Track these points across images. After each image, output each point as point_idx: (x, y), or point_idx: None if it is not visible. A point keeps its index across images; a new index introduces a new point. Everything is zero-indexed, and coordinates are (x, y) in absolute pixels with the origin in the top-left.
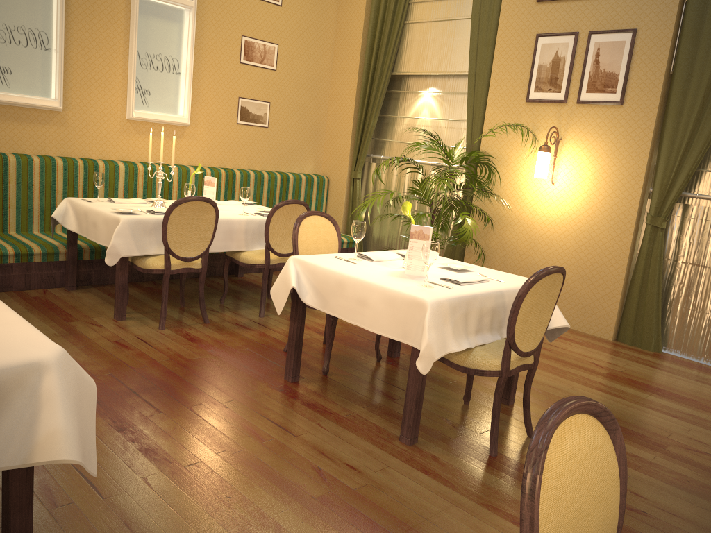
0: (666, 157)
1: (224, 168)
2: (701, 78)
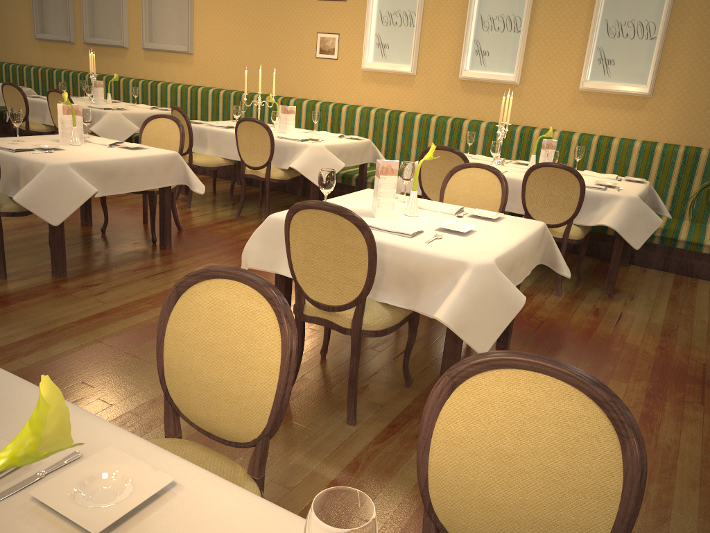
0: None
1: (692, 147)
2: None
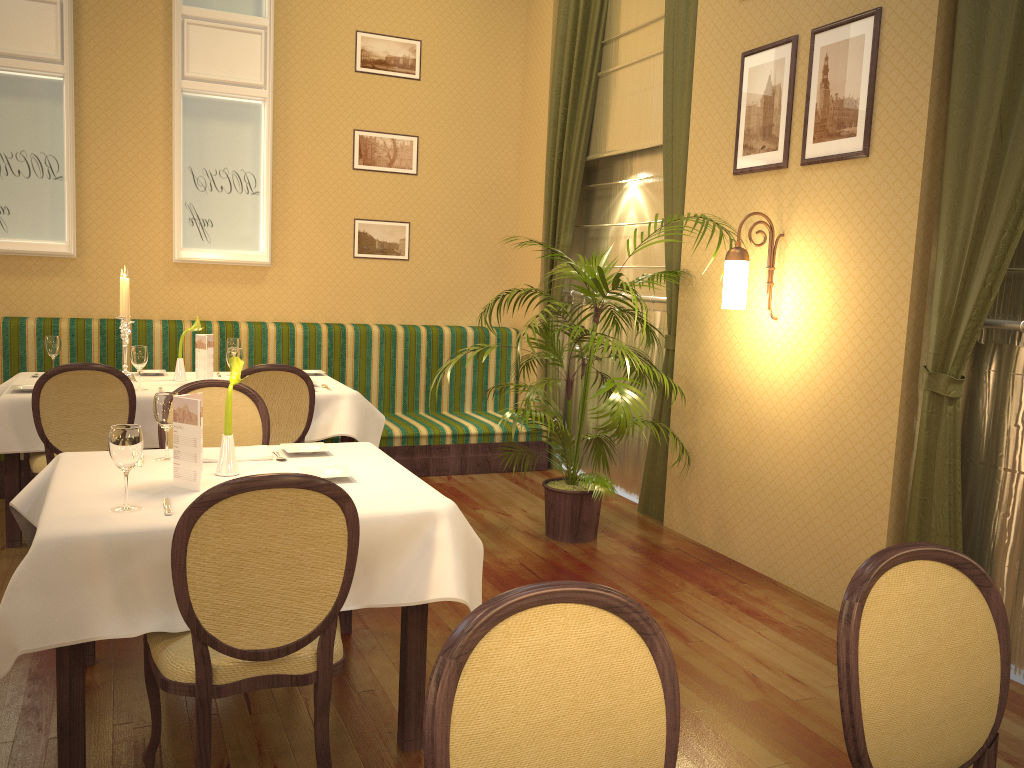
0: (945, 250)
1: (332, 323)
2: (995, 79)
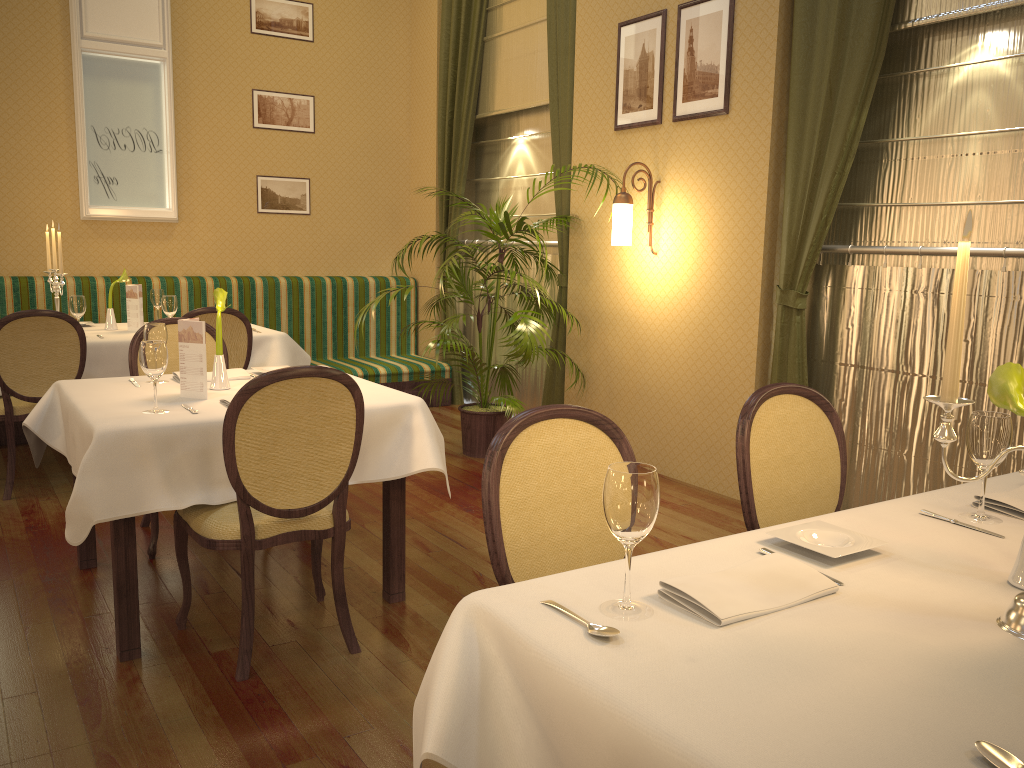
0: (791, 190)
1: (241, 276)
2: (825, 51)
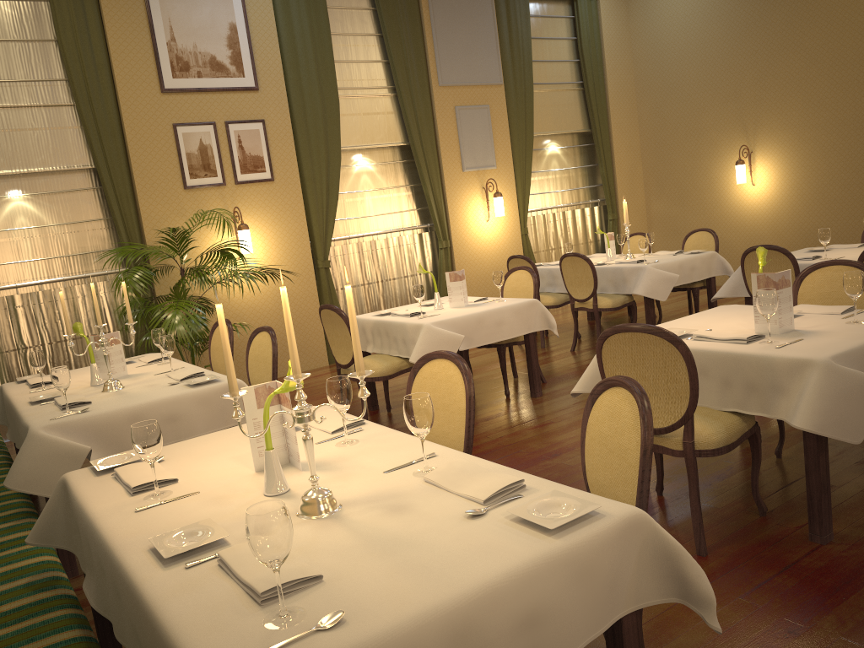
0: (317, 215)
1: None
2: (319, 155)
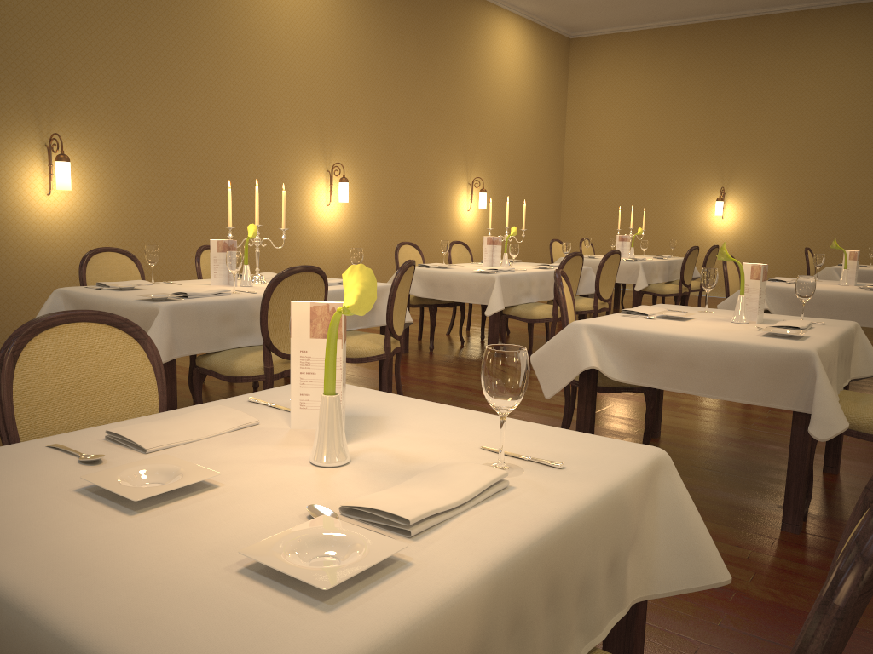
0: None
1: None
2: None
